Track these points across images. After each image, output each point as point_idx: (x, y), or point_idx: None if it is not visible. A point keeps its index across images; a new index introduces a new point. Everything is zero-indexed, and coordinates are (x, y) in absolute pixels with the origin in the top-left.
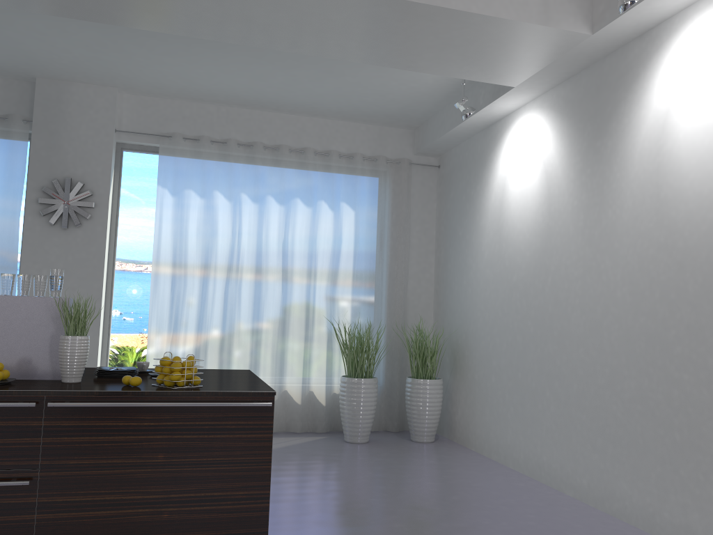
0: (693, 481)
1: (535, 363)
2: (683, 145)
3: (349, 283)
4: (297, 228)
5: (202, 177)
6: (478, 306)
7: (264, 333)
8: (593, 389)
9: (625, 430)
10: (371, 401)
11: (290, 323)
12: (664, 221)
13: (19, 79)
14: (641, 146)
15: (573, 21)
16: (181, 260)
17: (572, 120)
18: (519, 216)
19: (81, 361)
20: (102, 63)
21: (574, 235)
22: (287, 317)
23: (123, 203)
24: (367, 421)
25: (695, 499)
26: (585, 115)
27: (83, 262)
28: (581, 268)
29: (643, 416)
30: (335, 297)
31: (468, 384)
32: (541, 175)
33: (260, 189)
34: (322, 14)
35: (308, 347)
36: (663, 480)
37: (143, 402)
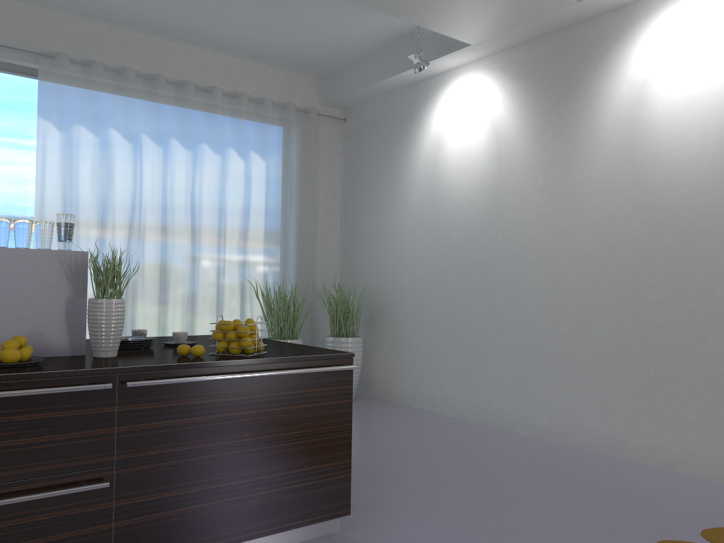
0: (669, 408)
1: (481, 315)
2: (662, 115)
3: (260, 240)
4: (205, 177)
5: (96, 111)
6: (403, 262)
7: (172, 295)
8: (555, 336)
9: (593, 370)
10: None
11: (199, 284)
12: (640, 183)
13: None
14: (614, 114)
15: None
16: (72, 210)
17: (528, 84)
18: (459, 174)
19: (121, 330)
20: None
21: (532, 194)
22: (196, 277)
23: None
24: None
25: (670, 424)
26: (546, 80)
27: None
28: (541, 225)
29: (613, 357)
30: (246, 255)
31: (391, 340)
32: (489, 135)
33: (165, 131)
34: None
35: (219, 309)
36: (635, 411)
37: (226, 374)
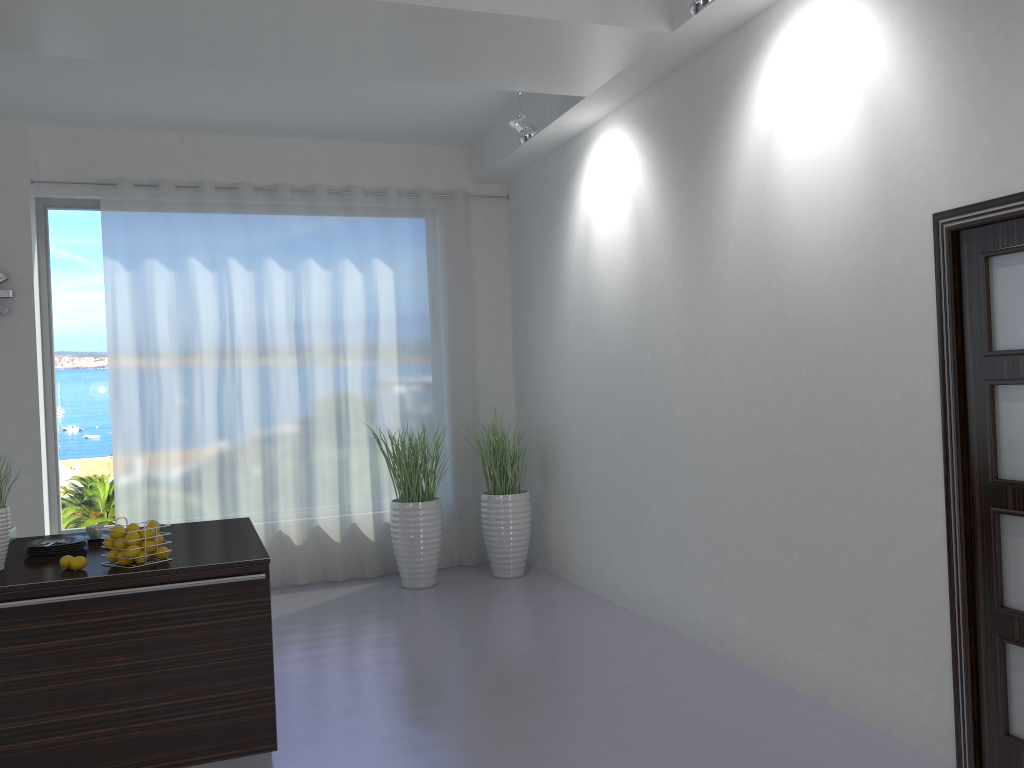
0: (816, 612)
1: (637, 468)
2: (789, 183)
3: (393, 372)
4: (314, 300)
5: (169, 239)
6: (567, 391)
7: (281, 450)
8: (705, 500)
9: (742, 552)
10: (434, 531)
11: (316, 434)
12: (772, 283)
13: None
14: (743, 182)
15: (645, 16)
16: (150, 360)
17: (662, 142)
18: (608, 270)
19: (1, 543)
20: None
21: (673, 298)
22: (310, 425)
23: (56, 285)
24: (430, 558)
25: (818, 635)
26: (678, 136)
27: (6, 376)
28: (684, 343)
29: (760, 535)
30: (377, 392)
31: (562, 496)
32: (631, 215)
33: (255, 250)
34: (296, 26)
35: (343, 464)
36: (784, 613)
37: (89, 592)
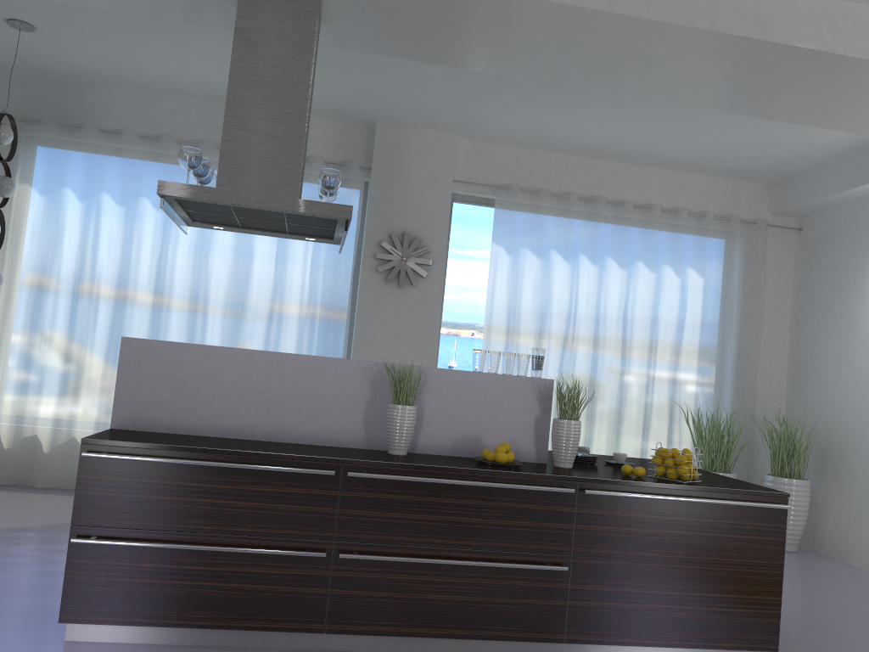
0: None
1: None
2: None
3: (693, 362)
4: (638, 295)
5: (541, 234)
6: (867, 399)
7: (598, 413)
8: None
9: None
10: None
11: (626, 403)
12: None
13: (355, 122)
14: None
15: None
16: (514, 326)
17: None
18: None
19: (576, 447)
20: (463, 110)
21: None
22: (623, 396)
23: (451, 259)
24: None
25: None
26: None
27: (417, 324)
28: None
29: None
30: (677, 377)
31: (847, 488)
32: None
33: (601, 250)
34: (797, 79)
35: (645, 431)
36: None
37: (664, 495)
